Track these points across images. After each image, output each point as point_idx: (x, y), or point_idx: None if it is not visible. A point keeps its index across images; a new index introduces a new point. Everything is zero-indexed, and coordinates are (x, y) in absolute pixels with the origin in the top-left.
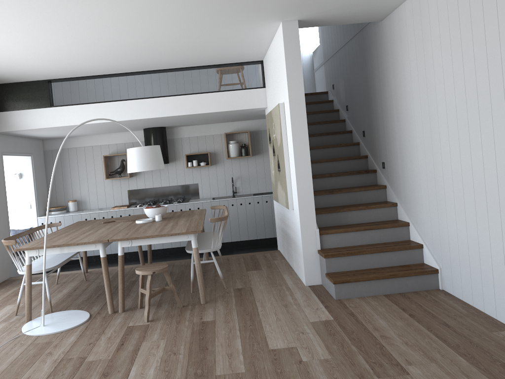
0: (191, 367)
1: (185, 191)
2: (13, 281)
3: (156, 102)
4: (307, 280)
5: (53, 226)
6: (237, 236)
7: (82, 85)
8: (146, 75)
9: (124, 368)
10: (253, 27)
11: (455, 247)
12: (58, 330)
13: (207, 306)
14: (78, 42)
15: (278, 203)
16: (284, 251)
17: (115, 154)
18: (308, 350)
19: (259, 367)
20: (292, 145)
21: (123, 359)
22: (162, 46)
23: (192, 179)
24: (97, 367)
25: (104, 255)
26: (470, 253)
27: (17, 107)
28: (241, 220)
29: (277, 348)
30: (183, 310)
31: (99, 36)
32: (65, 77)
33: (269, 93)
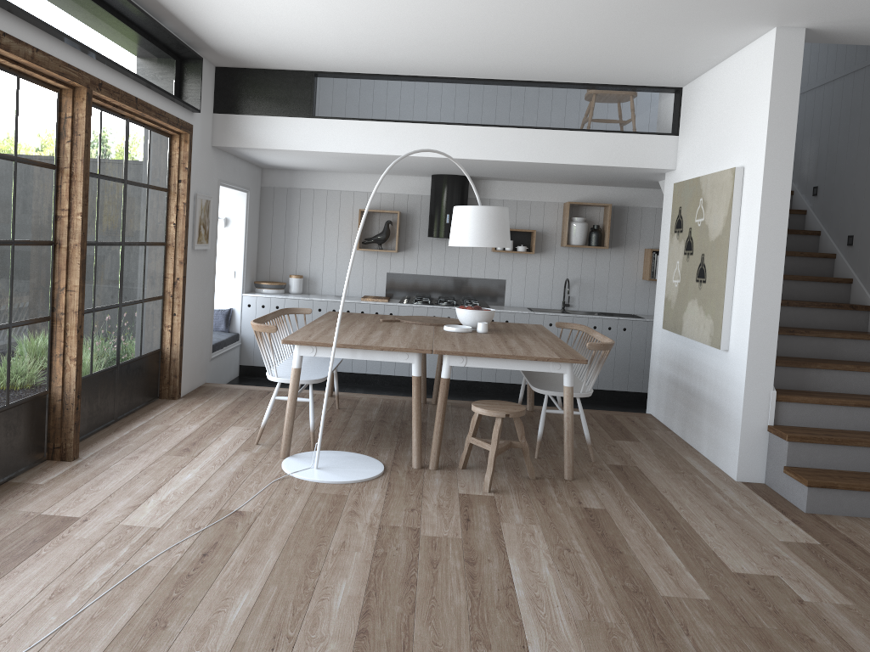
0: (611, 576)
1: (481, 289)
2: (214, 389)
3: (487, 134)
4: (741, 472)
5: (298, 312)
6: None
7: (368, 88)
8: (476, 86)
9: (496, 558)
10: (719, 30)
11: None
12: (347, 480)
13: (579, 485)
14: (419, 17)
15: (670, 336)
16: (669, 417)
17: (380, 210)
18: (803, 585)
19: (732, 597)
20: (754, 243)
21: (485, 543)
22: (543, 41)
23: (496, 272)
24: (449, 548)
25: (418, 373)
26: None
27: (259, 111)
28: None
29: (745, 573)
30: (538, 483)
31: (462, 12)
32: (345, 71)
33: (688, 146)
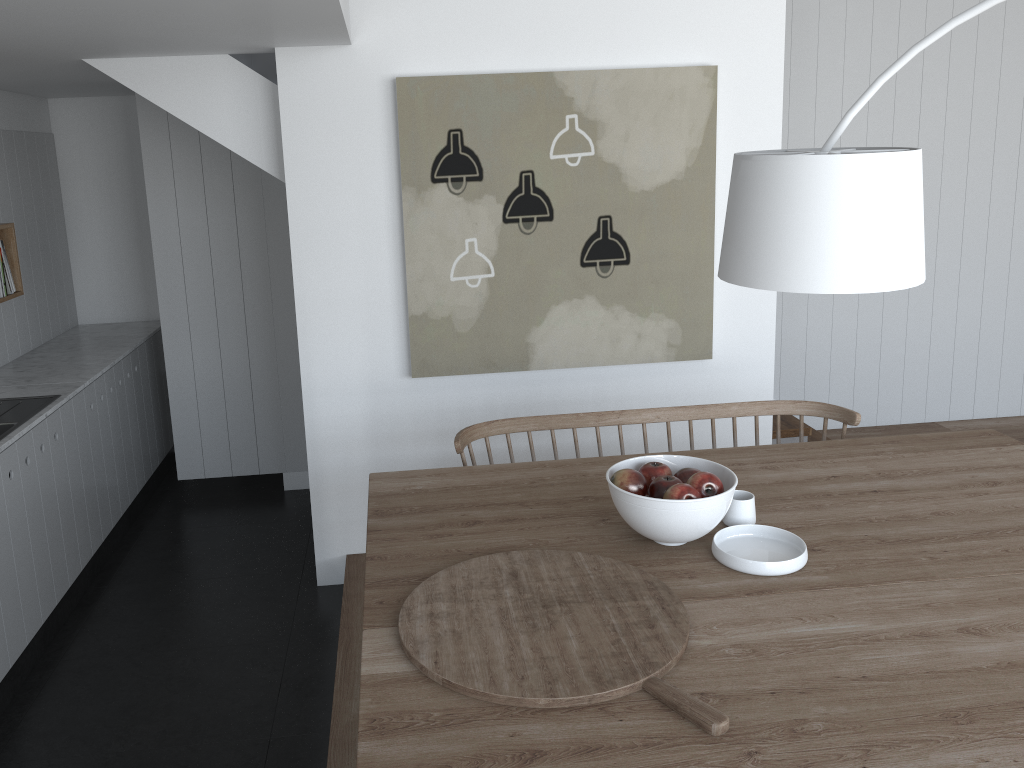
0: None
1: None
2: None
3: None
4: None
5: None
6: (21, 630)
7: None
8: None
9: None
10: None
11: (824, 355)
12: None
13: None
14: None
15: (424, 386)
16: None
17: None
18: None
19: None
20: None
21: None
22: None
23: None
24: None
25: None
26: (858, 354)
27: None
28: (19, 549)
29: None
30: None
31: None
32: None
33: (423, 0)
